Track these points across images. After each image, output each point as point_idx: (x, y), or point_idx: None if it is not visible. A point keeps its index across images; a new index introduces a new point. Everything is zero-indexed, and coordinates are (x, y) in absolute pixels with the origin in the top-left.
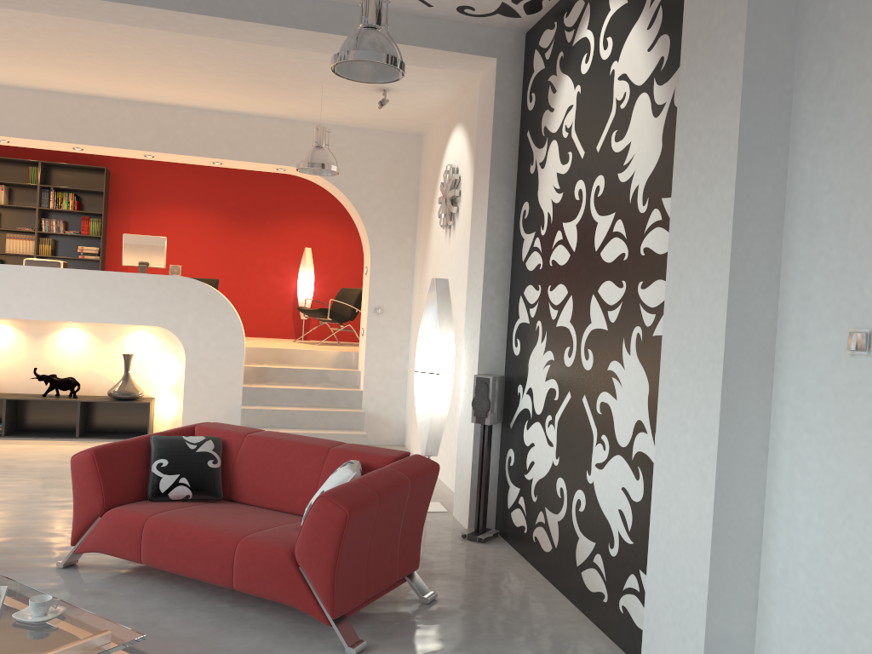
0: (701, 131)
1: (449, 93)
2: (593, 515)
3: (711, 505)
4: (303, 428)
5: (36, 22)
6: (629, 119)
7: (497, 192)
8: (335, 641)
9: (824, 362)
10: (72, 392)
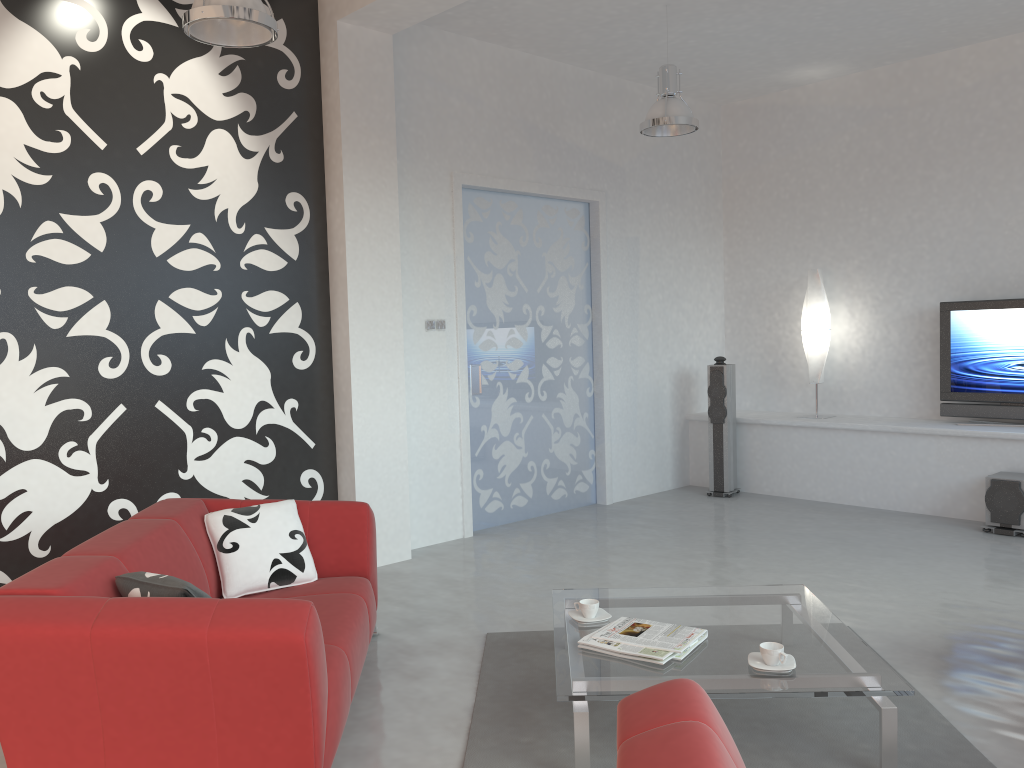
0: (369, 206)
1: None
2: None
3: (404, 417)
4: None
5: None
6: (202, 144)
7: None
8: None
9: (414, 336)
10: None
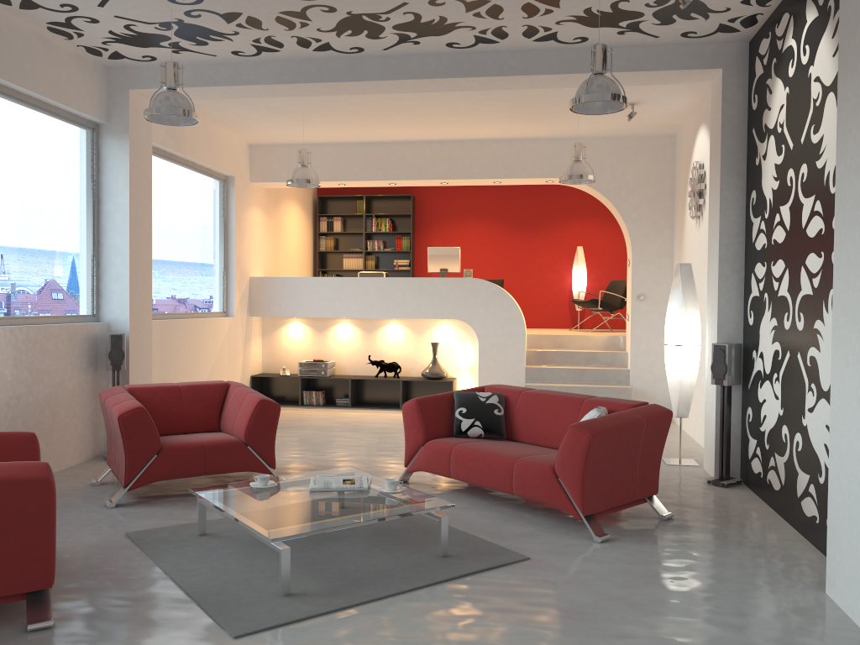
0: (851, 128)
1: (691, 98)
2: (807, 452)
3: None
4: None
5: (363, 98)
6: (822, 115)
7: (728, 184)
8: (586, 534)
9: None
10: (396, 374)
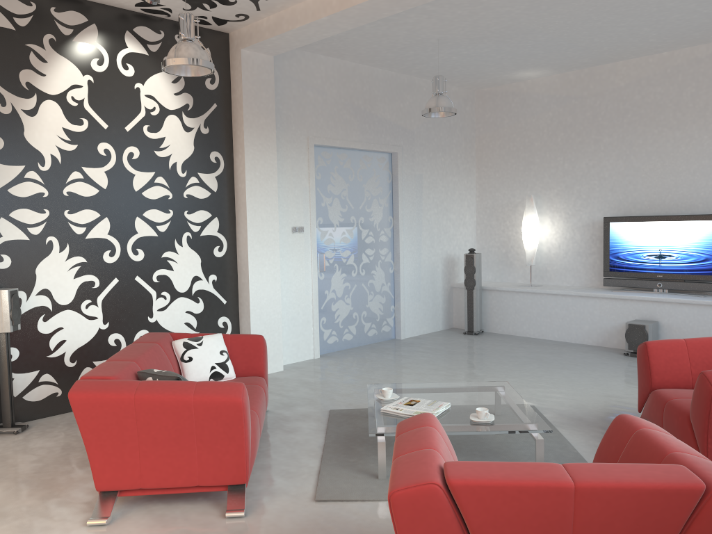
0: (259, 159)
1: None
2: None
3: (279, 285)
4: None
5: None
6: (162, 124)
7: None
8: None
9: (285, 236)
10: None
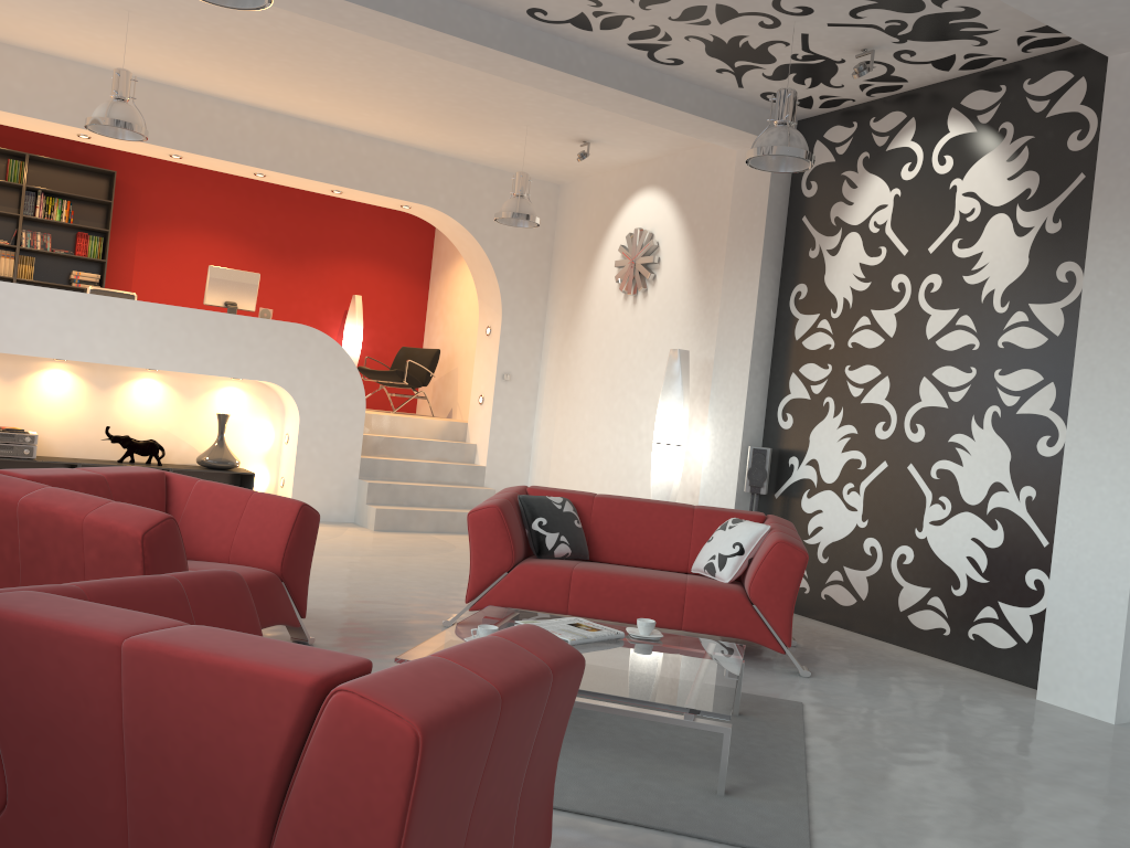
0: (1119, 263)
1: (649, 153)
2: (927, 565)
3: None
4: (432, 507)
5: (279, 25)
6: (980, 232)
7: (767, 271)
8: (777, 669)
9: None
10: (157, 459)
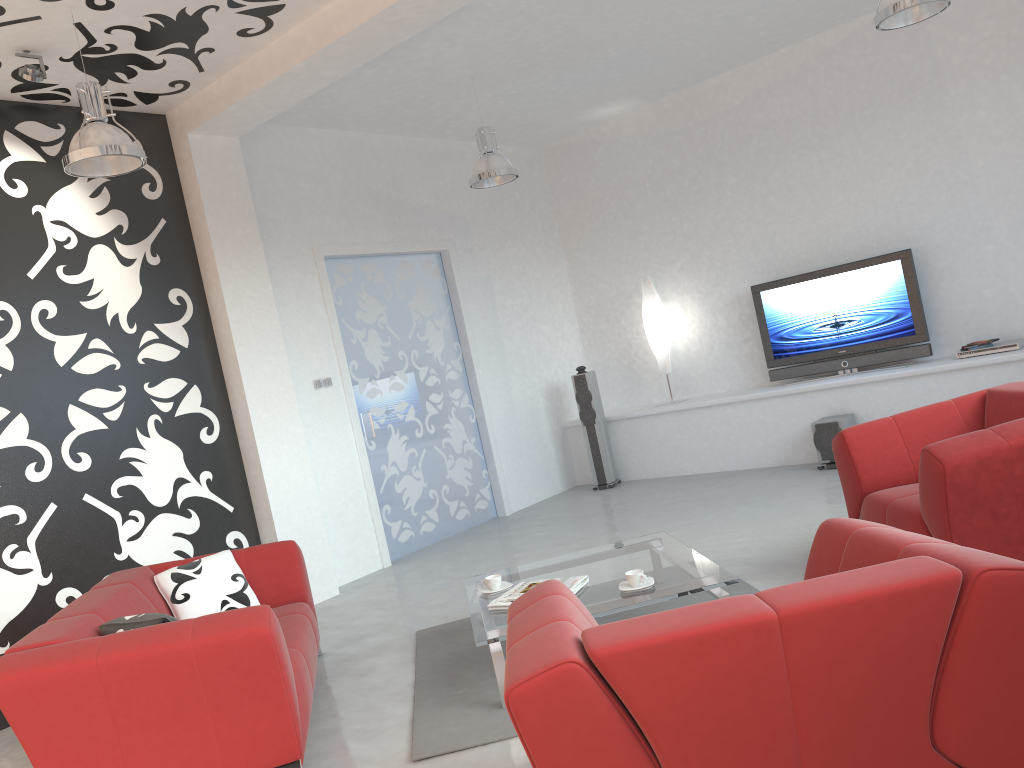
0: (244, 289)
1: None
2: None
3: (310, 469)
4: None
5: None
6: (85, 260)
7: None
8: None
9: (305, 396)
10: None
